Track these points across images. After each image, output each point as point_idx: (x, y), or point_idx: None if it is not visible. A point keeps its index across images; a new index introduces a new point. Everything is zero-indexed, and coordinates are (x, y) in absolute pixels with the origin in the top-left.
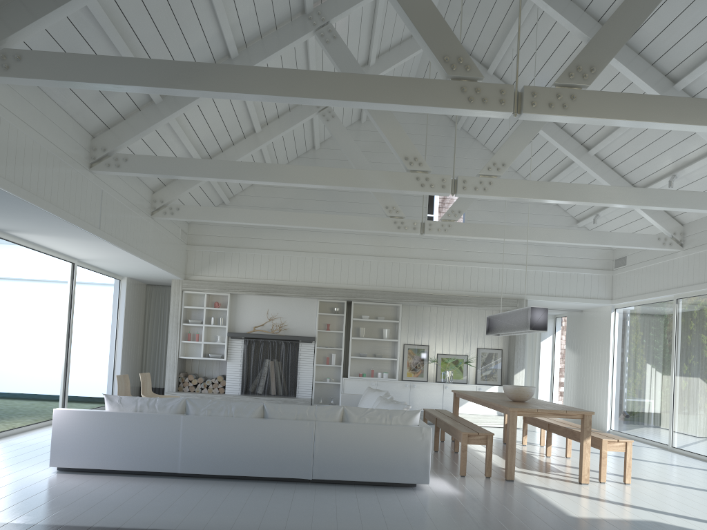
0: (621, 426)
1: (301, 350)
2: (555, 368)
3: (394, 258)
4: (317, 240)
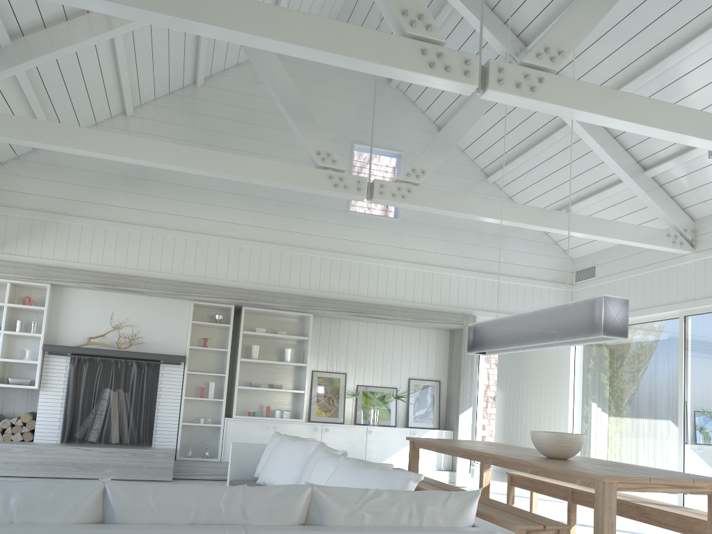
0: None
1: (163, 375)
2: (478, 408)
3: (305, 249)
4: (194, 215)
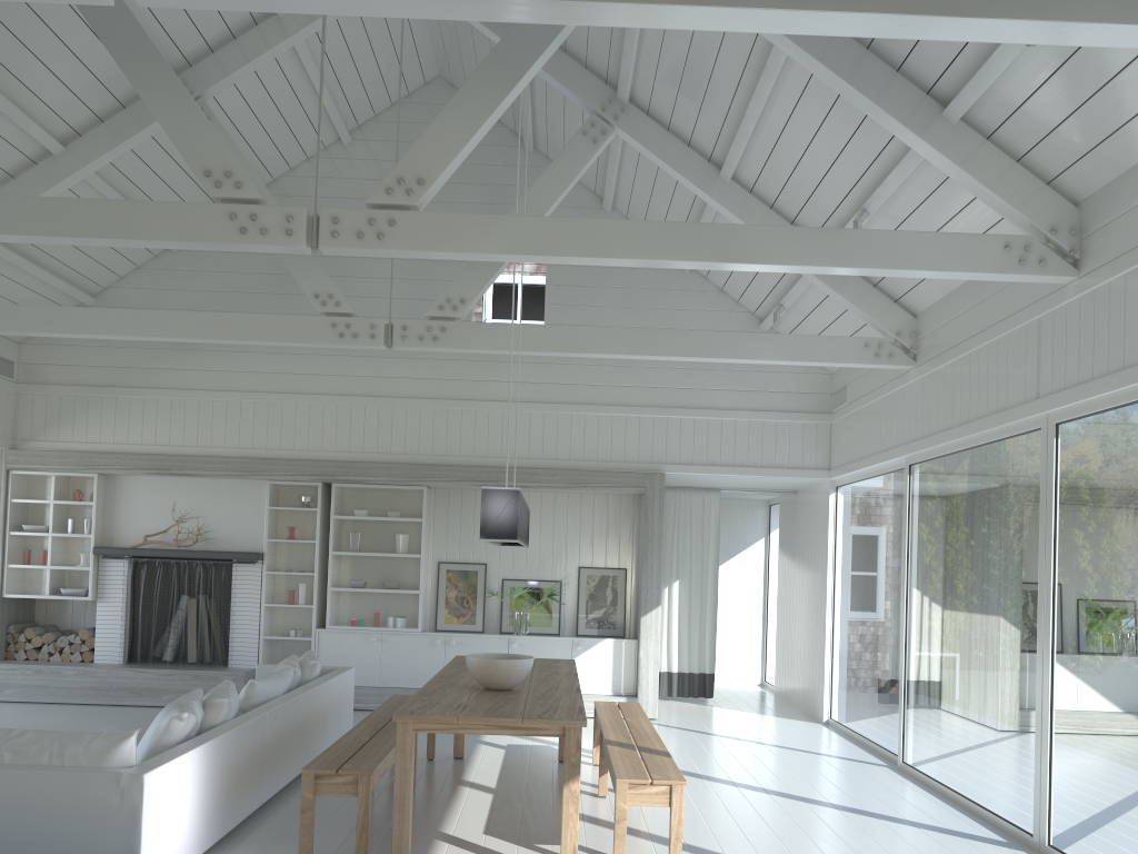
0: (843, 713)
1: (236, 577)
2: (771, 599)
3: (410, 400)
4: (263, 369)
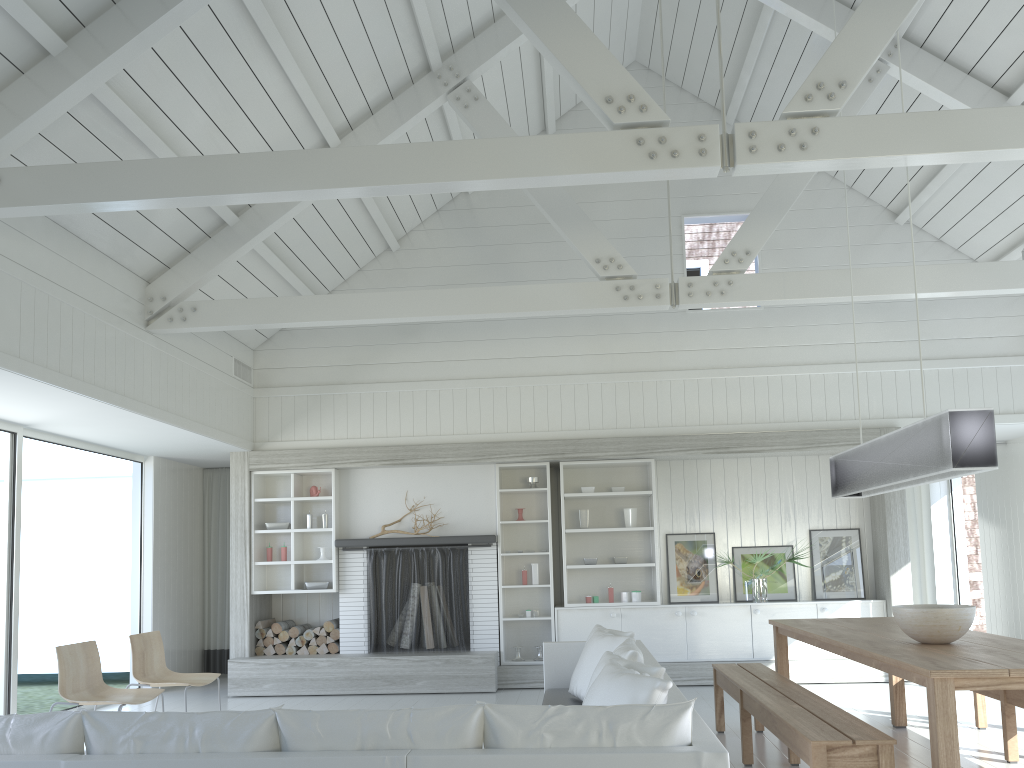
0: None
1: (472, 561)
2: (959, 557)
3: (632, 374)
4: (485, 356)
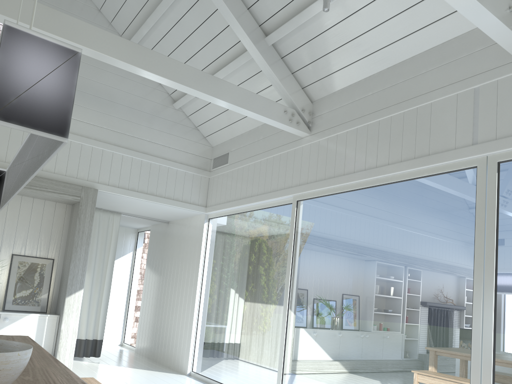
0: (206, 368)
1: None
2: (132, 290)
3: None
4: None
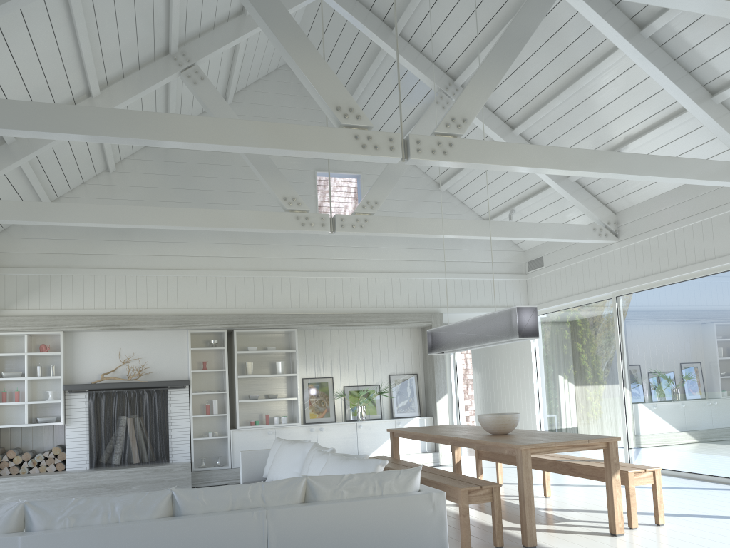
0: None
1: (171, 399)
2: (459, 391)
3: (283, 272)
4: (181, 253)
